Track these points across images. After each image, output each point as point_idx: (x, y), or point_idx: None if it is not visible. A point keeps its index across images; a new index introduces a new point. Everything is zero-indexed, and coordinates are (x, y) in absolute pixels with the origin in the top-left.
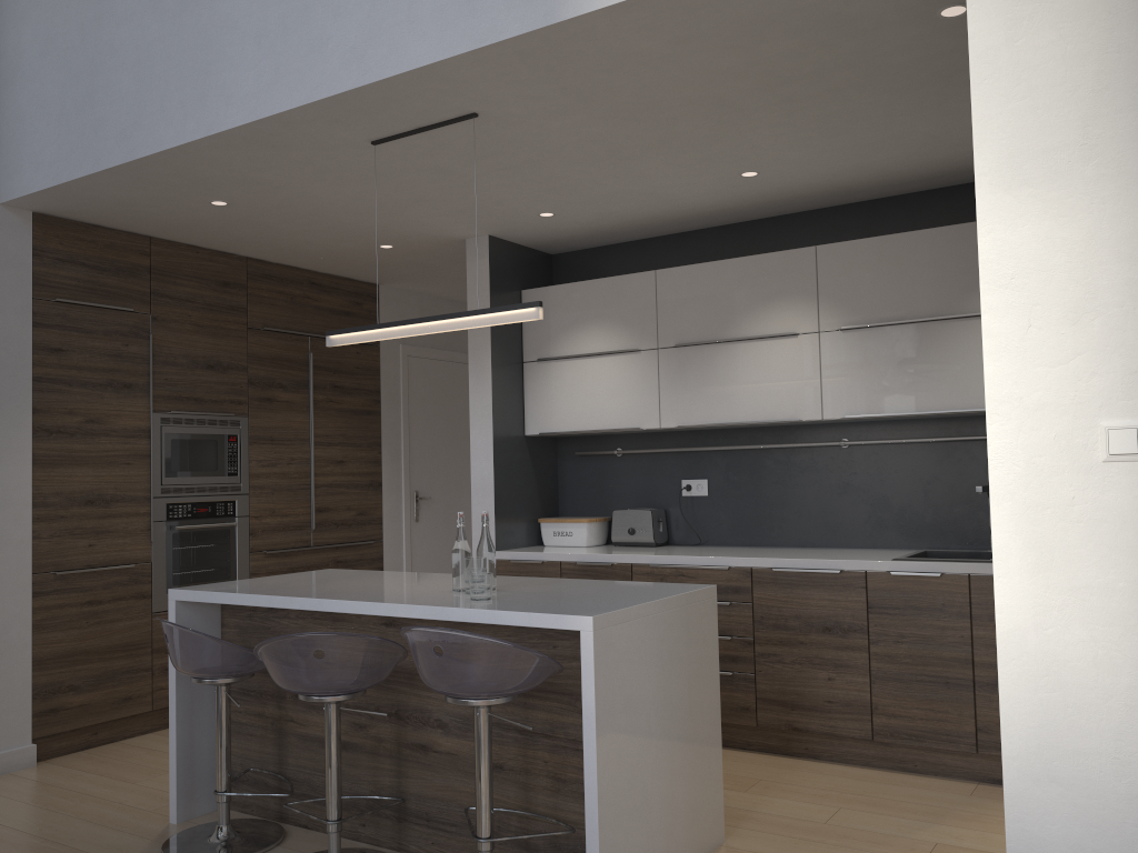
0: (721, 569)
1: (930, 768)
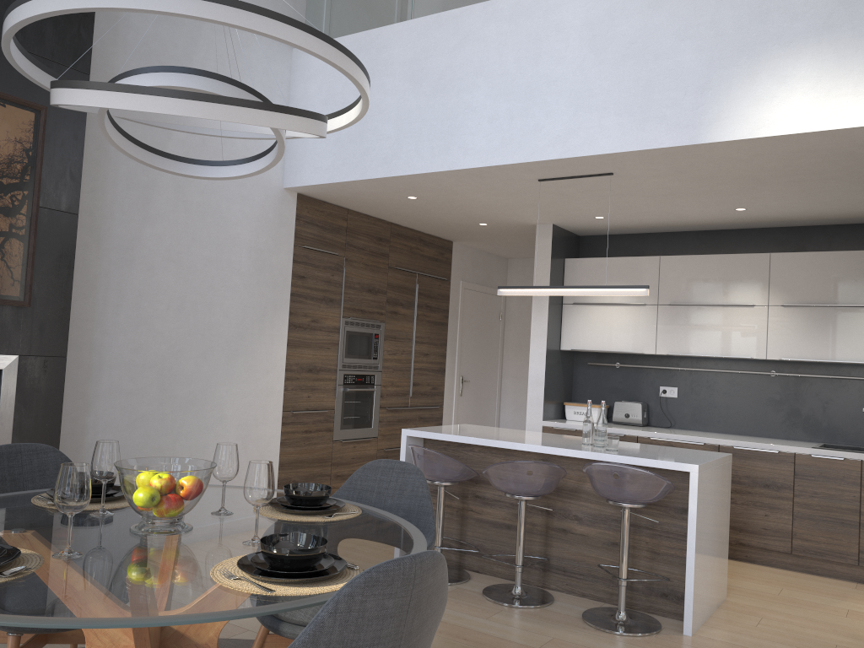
0: (698, 444)
1: (826, 572)
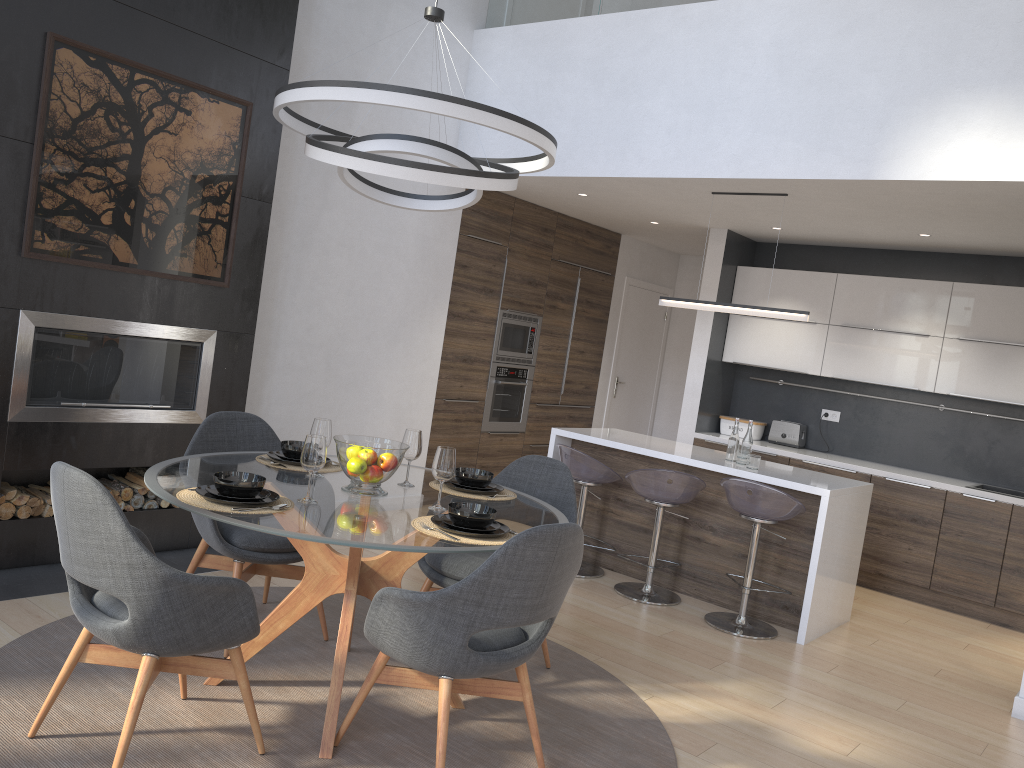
0: (851, 472)
1: (962, 610)
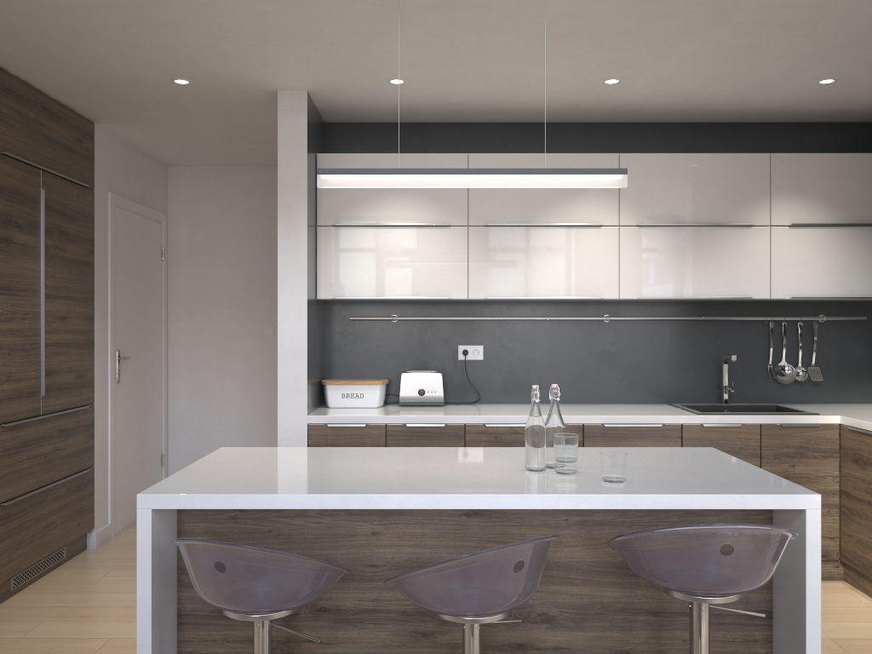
0: None
1: None
